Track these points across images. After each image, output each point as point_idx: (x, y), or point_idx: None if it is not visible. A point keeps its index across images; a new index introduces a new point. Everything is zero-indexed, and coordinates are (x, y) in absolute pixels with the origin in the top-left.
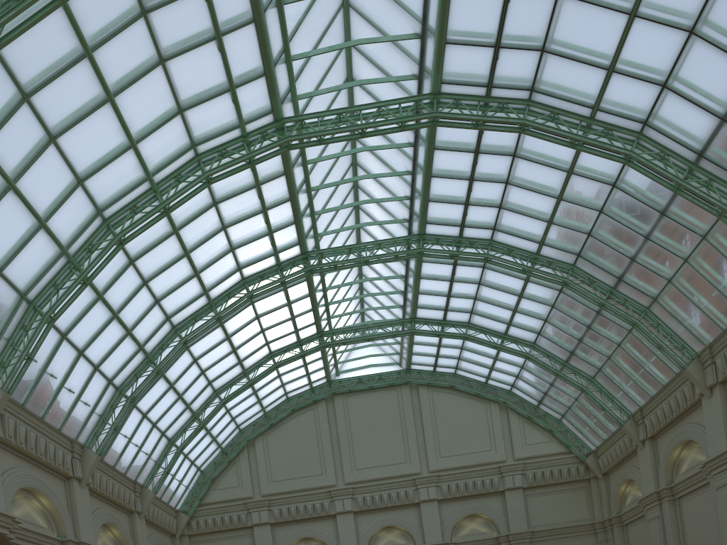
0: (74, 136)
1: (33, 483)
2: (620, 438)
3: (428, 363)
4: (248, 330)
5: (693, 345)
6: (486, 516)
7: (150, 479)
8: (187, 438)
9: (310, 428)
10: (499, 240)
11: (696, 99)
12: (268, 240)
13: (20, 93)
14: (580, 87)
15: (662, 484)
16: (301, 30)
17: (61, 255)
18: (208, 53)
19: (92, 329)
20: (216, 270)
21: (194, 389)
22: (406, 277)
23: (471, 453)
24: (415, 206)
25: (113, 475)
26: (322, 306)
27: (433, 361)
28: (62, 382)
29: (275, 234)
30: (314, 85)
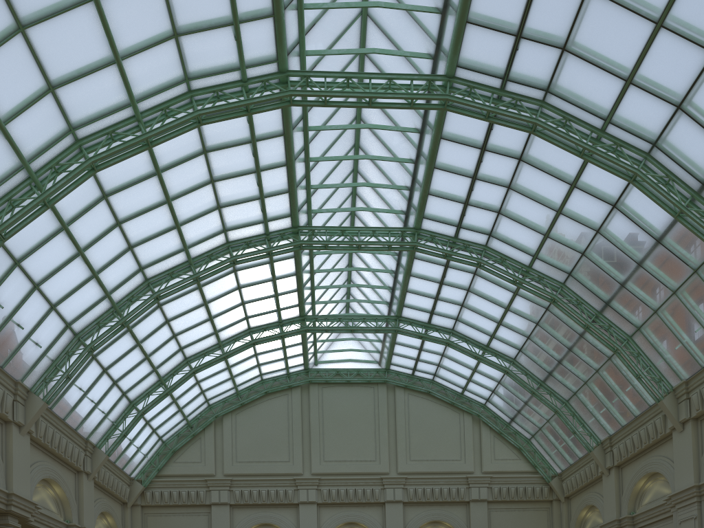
0: (47, 31)
1: None
2: (586, 464)
3: (407, 366)
4: (228, 299)
5: (670, 379)
6: (449, 524)
7: (105, 440)
8: (150, 402)
9: (282, 414)
10: (493, 248)
11: None
12: (259, 205)
13: None
14: (595, 95)
15: (624, 513)
16: None
17: (21, 168)
18: None
19: (52, 262)
20: (199, 227)
21: (163, 352)
22: (396, 272)
23: (440, 460)
24: (414, 198)
25: (62, 429)
26: (308, 288)
27: (413, 364)
28: (10, 314)
29: (266, 200)
30: (324, 46)
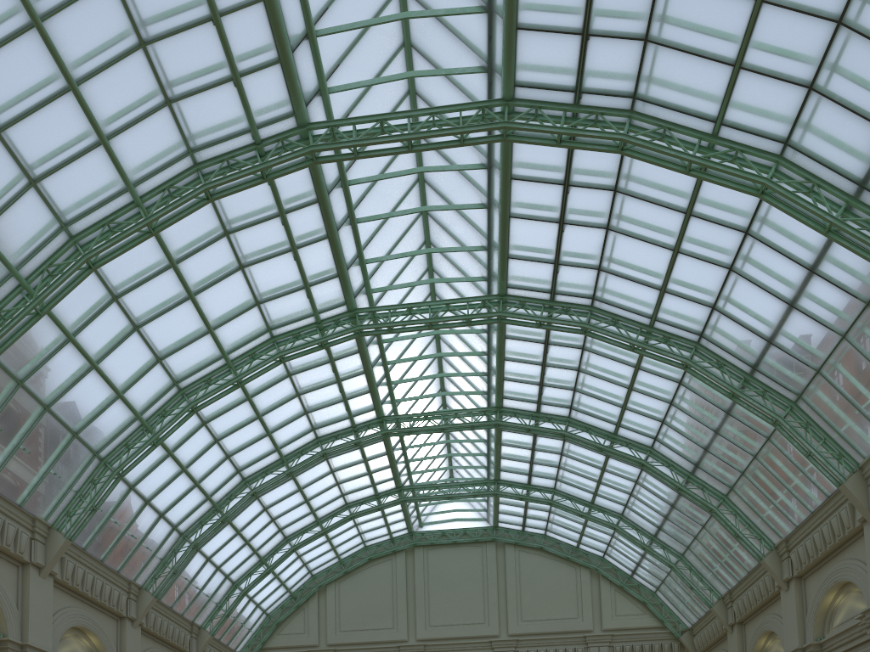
0: (156, 325)
1: (84, 622)
2: (713, 619)
3: (516, 522)
4: (322, 482)
5: (770, 536)
6: None
7: (209, 620)
8: (252, 582)
9: (386, 579)
10: (576, 418)
11: (742, 322)
12: (343, 405)
13: (110, 295)
14: (637, 301)
15: None
16: (376, 238)
17: (135, 420)
18: (284, 261)
19: (160, 481)
20: (289, 430)
21: (262, 535)
22: (488, 441)
23: (555, 619)
24: (492, 382)
25: (170, 616)
26: (401, 463)
27: (521, 521)
28: (126, 528)
29: (349, 401)
30: (390, 278)
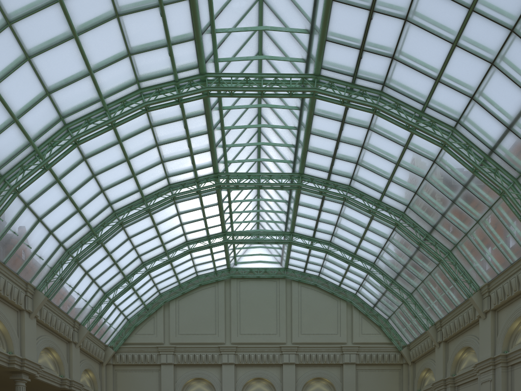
0: (45, 59)
1: None
2: (425, 339)
3: (300, 266)
4: (171, 222)
5: (477, 281)
6: (328, 380)
7: (87, 320)
8: (118, 293)
9: (211, 300)
10: (354, 187)
11: (492, 111)
12: (190, 159)
13: (4, 19)
14: (416, 88)
15: (448, 374)
16: (225, 11)
17: (28, 145)
18: (152, 16)
19: (49, 203)
20: (149, 175)
21: (126, 259)
22: (289, 202)
23: (322, 334)
24: (298, 153)
25: (58, 313)
26: (227, 213)
27: (304, 265)
28: (23, 238)
29: (195, 156)
30: (232, 53)
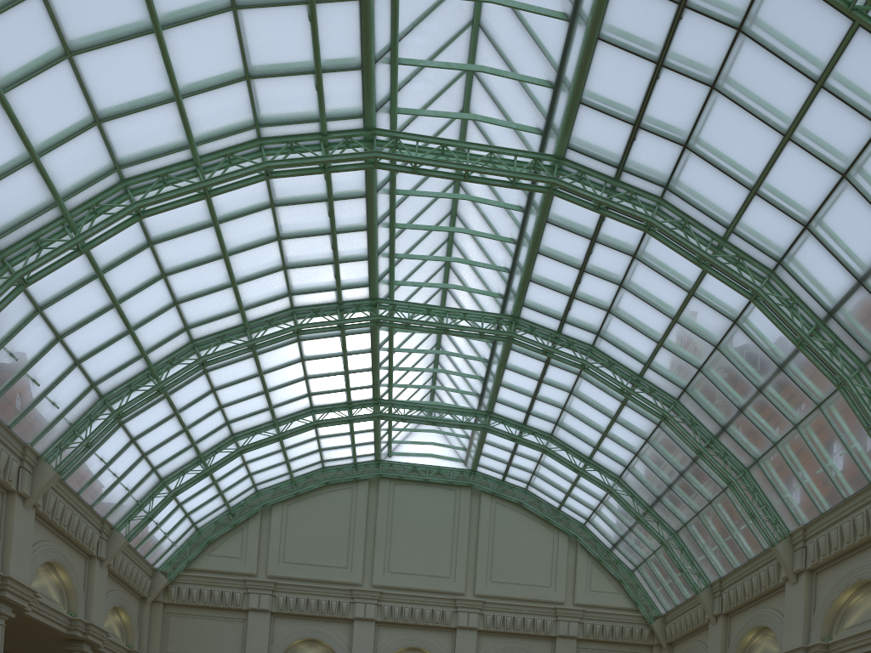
0: (99, 60)
1: None
2: (693, 608)
3: (497, 470)
4: (288, 372)
5: (787, 522)
6: None
7: (126, 521)
8: (185, 482)
9: (343, 510)
10: (601, 349)
11: (836, 251)
12: (332, 270)
13: None
14: (718, 201)
15: None
16: (416, 32)
17: (53, 206)
18: (295, 18)
19: (80, 312)
20: (260, 287)
21: (205, 425)
22: (489, 362)
23: (526, 584)
24: (514, 283)
25: (75, 504)
26: (385, 368)
27: (503, 469)
28: (25, 367)
29: (341, 265)
30: (420, 103)
